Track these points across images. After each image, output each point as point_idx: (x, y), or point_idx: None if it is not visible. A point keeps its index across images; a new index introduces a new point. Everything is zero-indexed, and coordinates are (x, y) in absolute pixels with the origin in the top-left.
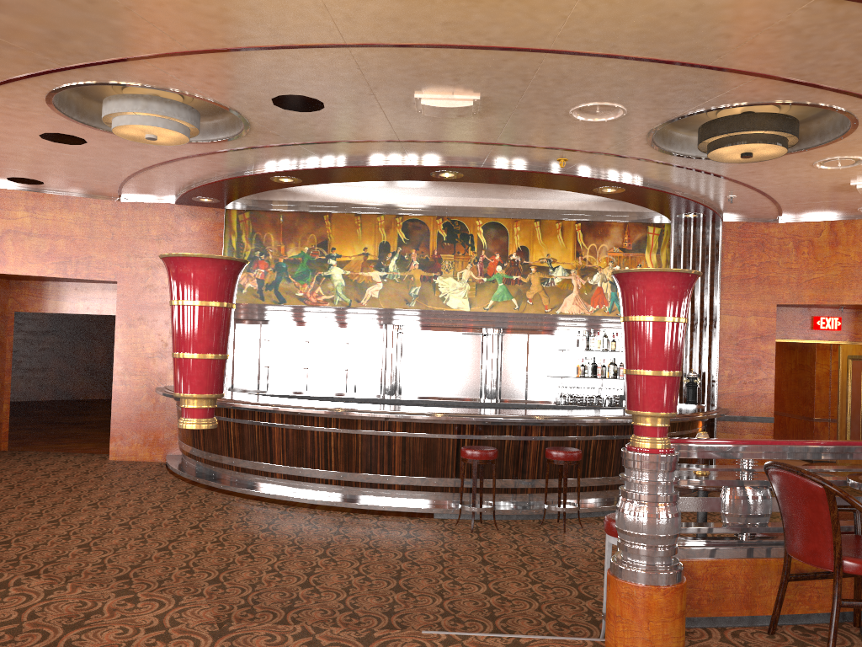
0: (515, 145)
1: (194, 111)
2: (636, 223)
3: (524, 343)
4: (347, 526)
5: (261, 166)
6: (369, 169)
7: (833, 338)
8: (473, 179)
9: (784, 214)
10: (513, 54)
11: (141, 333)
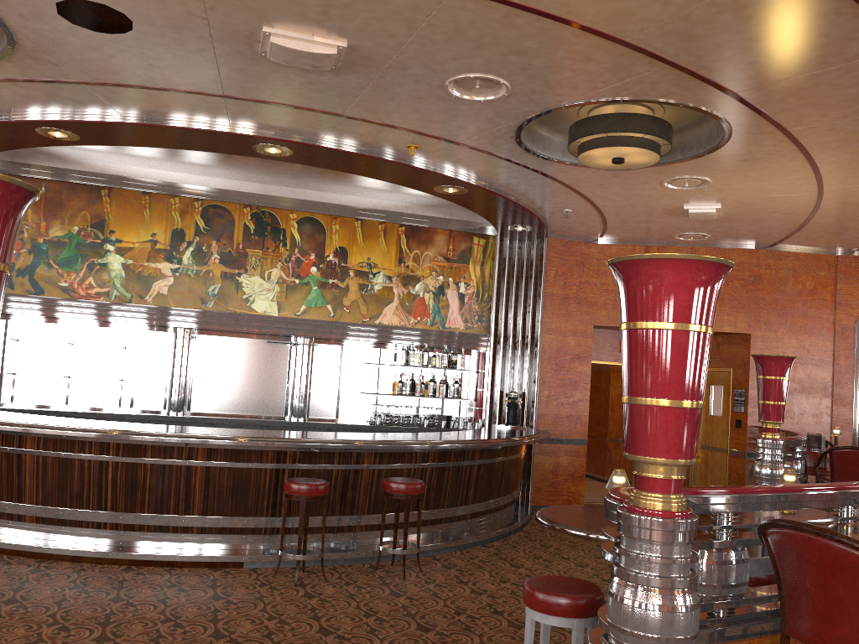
0: (366, 120)
1: None
2: (462, 232)
3: (337, 355)
4: (130, 588)
5: (24, 111)
6: (175, 131)
7: None
8: (303, 160)
9: (605, 235)
10: None
11: None
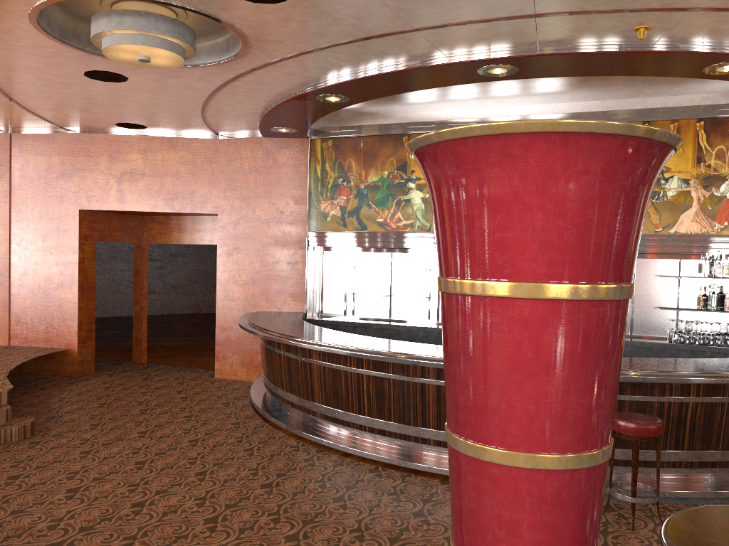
0: (564, 13)
1: (177, 23)
2: None
3: None
4: (358, 489)
5: (301, 85)
6: (405, 74)
7: None
8: (534, 74)
9: None
10: None
11: (238, 261)
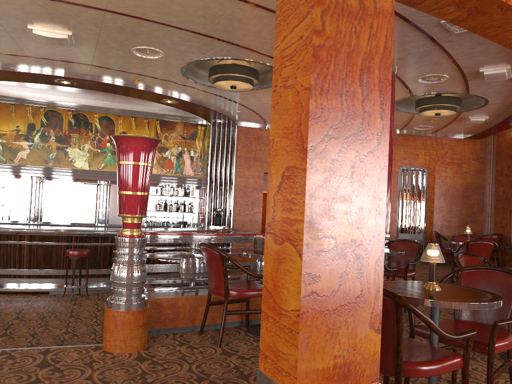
0: (105, 67)
1: None
2: (191, 123)
3: None
4: None
5: None
6: (10, 73)
7: None
8: (84, 87)
9: (268, 124)
10: (85, 9)
11: None
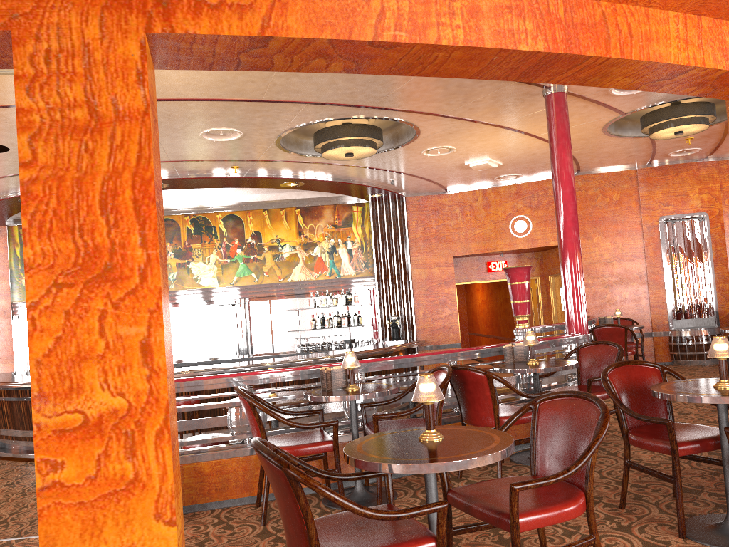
0: (187, 160)
1: None
2: (343, 204)
3: (267, 307)
4: None
5: (5, 192)
6: None
7: (504, 277)
8: (180, 187)
9: (447, 187)
10: None
11: None
